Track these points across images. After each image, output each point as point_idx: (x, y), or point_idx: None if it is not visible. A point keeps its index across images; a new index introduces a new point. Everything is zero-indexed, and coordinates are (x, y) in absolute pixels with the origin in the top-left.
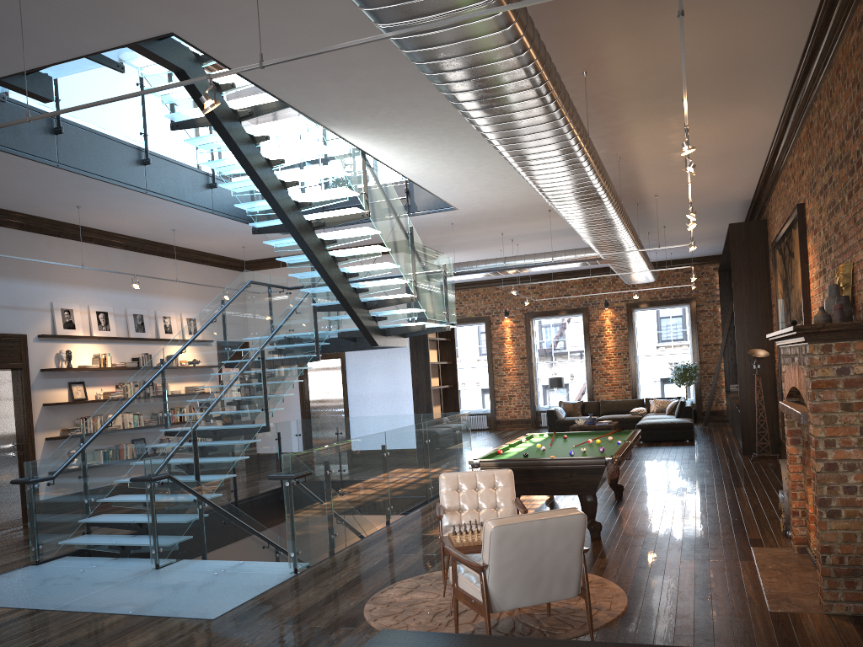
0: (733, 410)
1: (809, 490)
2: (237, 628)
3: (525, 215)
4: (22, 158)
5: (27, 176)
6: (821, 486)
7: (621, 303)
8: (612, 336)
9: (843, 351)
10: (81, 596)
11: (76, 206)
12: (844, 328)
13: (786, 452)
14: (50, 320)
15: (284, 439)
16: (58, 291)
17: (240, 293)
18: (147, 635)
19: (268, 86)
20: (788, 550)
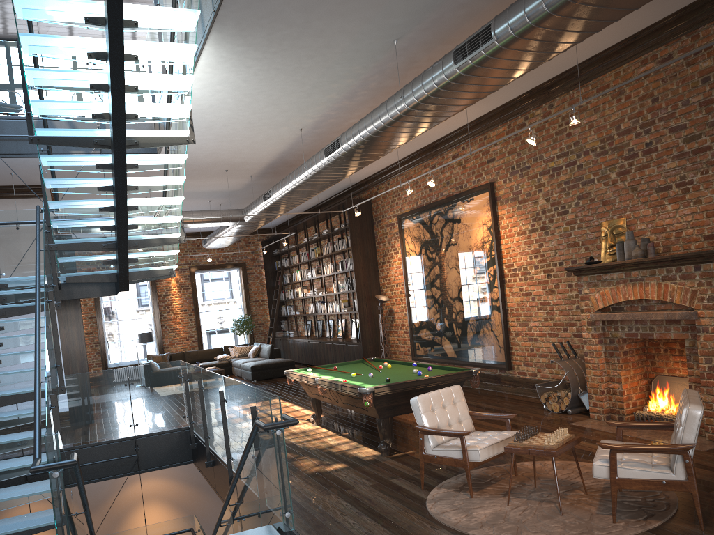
0: (321, 348)
1: (621, 373)
2: None
3: (200, 172)
4: None
5: None
6: None
7: (185, 266)
8: (178, 295)
9: None
10: None
11: None
12: None
13: (585, 351)
14: None
15: None
16: None
17: None
18: None
19: None
20: (594, 420)
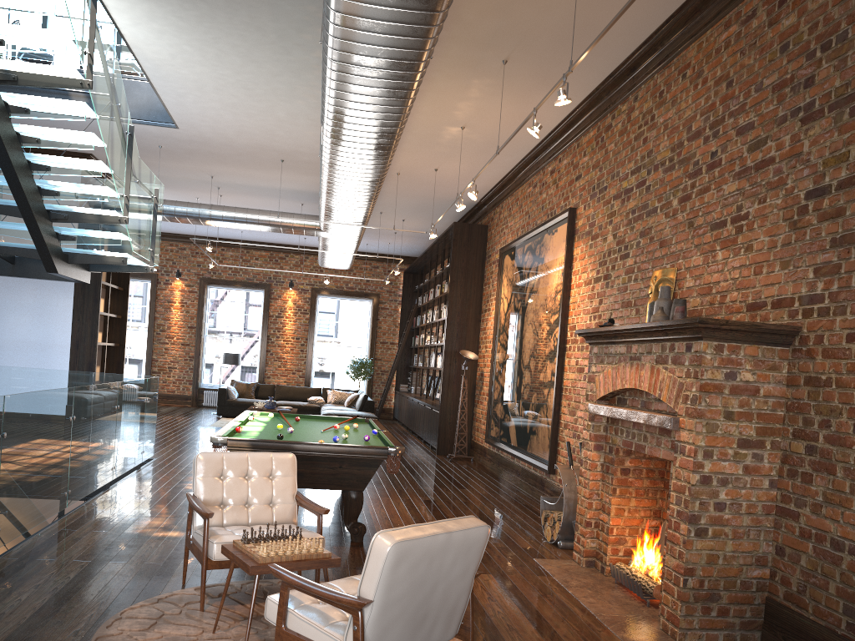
0: (418, 409)
1: (613, 501)
2: None
3: (252, 159)
4: None
5: None
6: (694, 501)
7: (307, 286)
8: (292, 319)
9: (733, 354)
10: None
11: None
12: (744, 328)
13: (582, 458)
14: None
15: None
16: None
17: None
18: None
19: None
20: (572, 563)
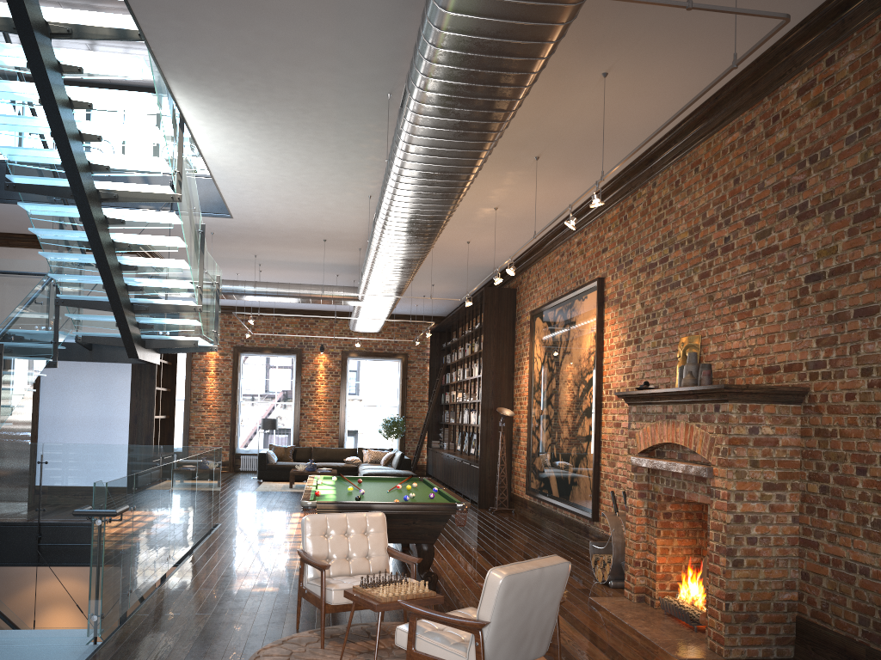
0: (454, 465)
1: (658, 541)
2: None
3: (296, 240)
4: None
5: None
6: (729, 537)
7: (337, 349)
8: (324, 382)
9: (755, 412)
10: None
11: None
12: (762, 391)
13: (627, 505)
14: None
15: None
16: None
17: None
18: None
19: (138, 3)
20: (624, 599)
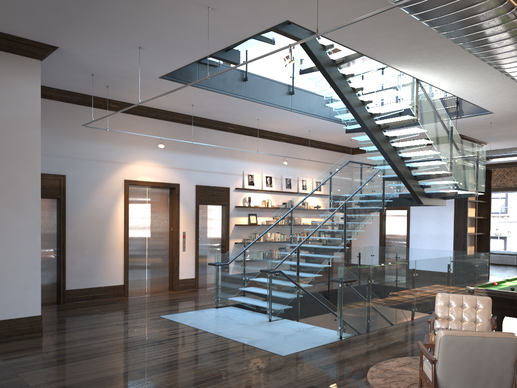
0: None
1: None
2: (292, 363)
3: None
4: (226, 95)
5: (230, 104)
6: None
7: None
8: None
9: None
10: (227, 328)
11: (256, 119)
12: None
13: None
14: (242, 180)
15: (362, 257)
16: (247, 164)
17: (341, 168)
18: (247, 357)
19: (347, 44)
20: None
